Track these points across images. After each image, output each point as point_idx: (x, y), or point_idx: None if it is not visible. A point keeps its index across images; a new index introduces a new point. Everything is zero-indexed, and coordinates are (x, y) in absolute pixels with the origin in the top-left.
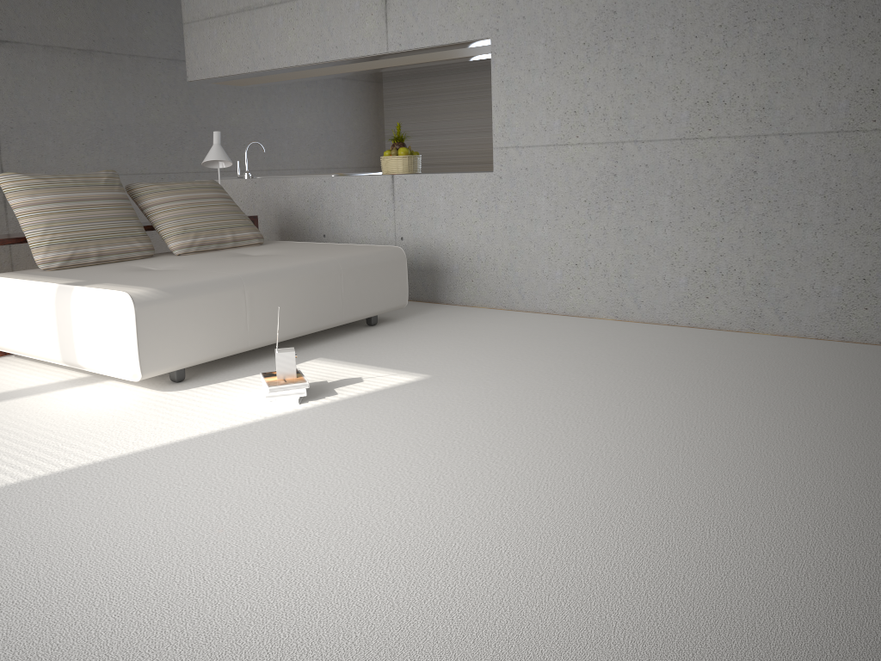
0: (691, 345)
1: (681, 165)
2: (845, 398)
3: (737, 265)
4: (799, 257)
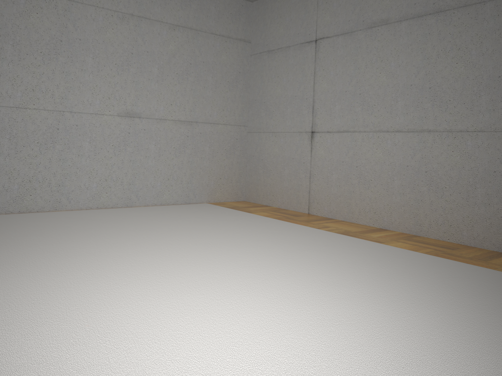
0: (46, 218)
1: (17, 122)
2: (150, 222)
3: (48, 176)
4: (79, 171)
